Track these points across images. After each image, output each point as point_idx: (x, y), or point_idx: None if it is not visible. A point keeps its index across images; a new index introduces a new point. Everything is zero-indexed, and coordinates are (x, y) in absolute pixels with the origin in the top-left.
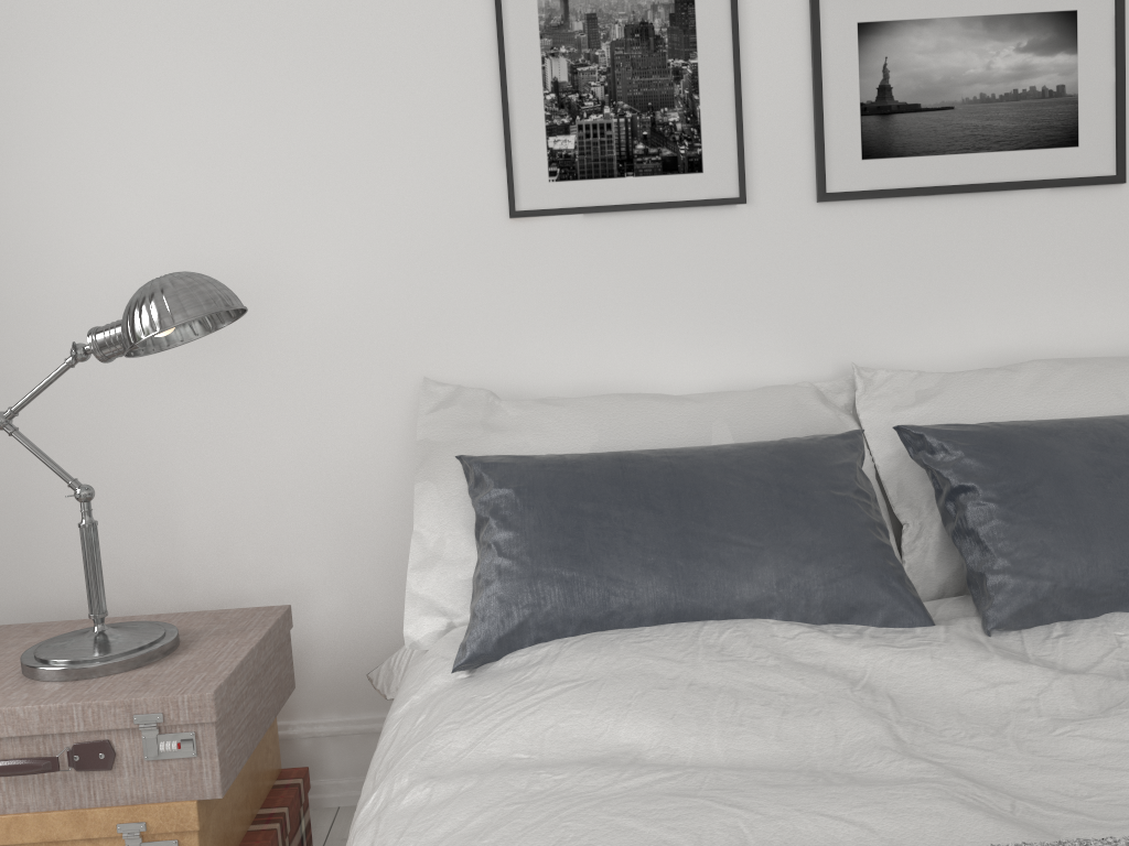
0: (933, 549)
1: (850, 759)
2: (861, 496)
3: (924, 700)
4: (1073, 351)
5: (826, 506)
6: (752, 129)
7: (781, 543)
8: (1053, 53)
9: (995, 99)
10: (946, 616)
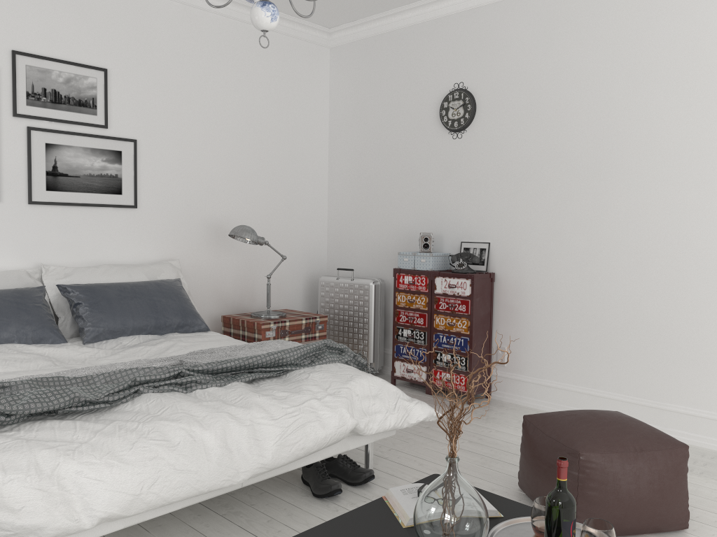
0: (69, 324)
1: (42, 369)
2: (45, 305)
3: (63, 358)
4: (120, 262)
5: (33, 308)
6: (3, 174)
7: (17, 319)
8: (114, 163)
9: (94, 176)
10: (72, 342)
